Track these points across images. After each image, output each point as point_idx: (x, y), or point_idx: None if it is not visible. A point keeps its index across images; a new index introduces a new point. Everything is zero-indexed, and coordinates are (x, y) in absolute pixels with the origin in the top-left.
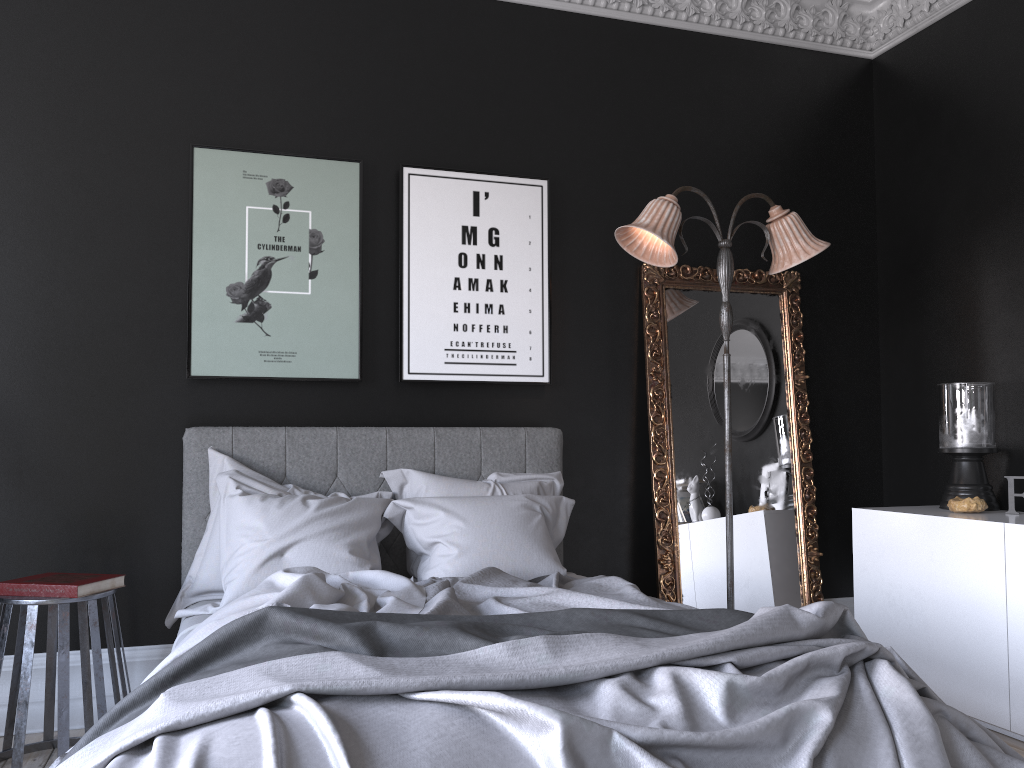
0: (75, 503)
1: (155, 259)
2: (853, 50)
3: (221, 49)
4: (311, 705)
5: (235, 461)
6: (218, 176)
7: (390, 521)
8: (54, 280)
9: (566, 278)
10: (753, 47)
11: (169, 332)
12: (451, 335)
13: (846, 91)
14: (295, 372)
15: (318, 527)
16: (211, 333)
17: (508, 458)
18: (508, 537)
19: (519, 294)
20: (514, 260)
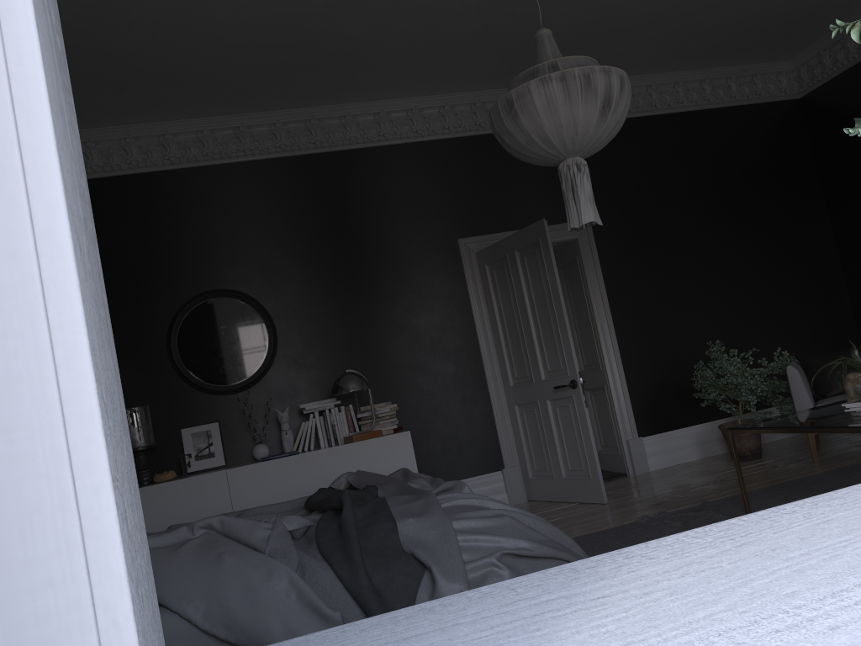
0: None
1: None
2: None
3: None
4: (451, 493)
5: None
6: None
7: None
8: None
9: None
10: None
11: None
12: None
13: None
14: None
15: None
16: None
17: None
18: None
19: None
20: None
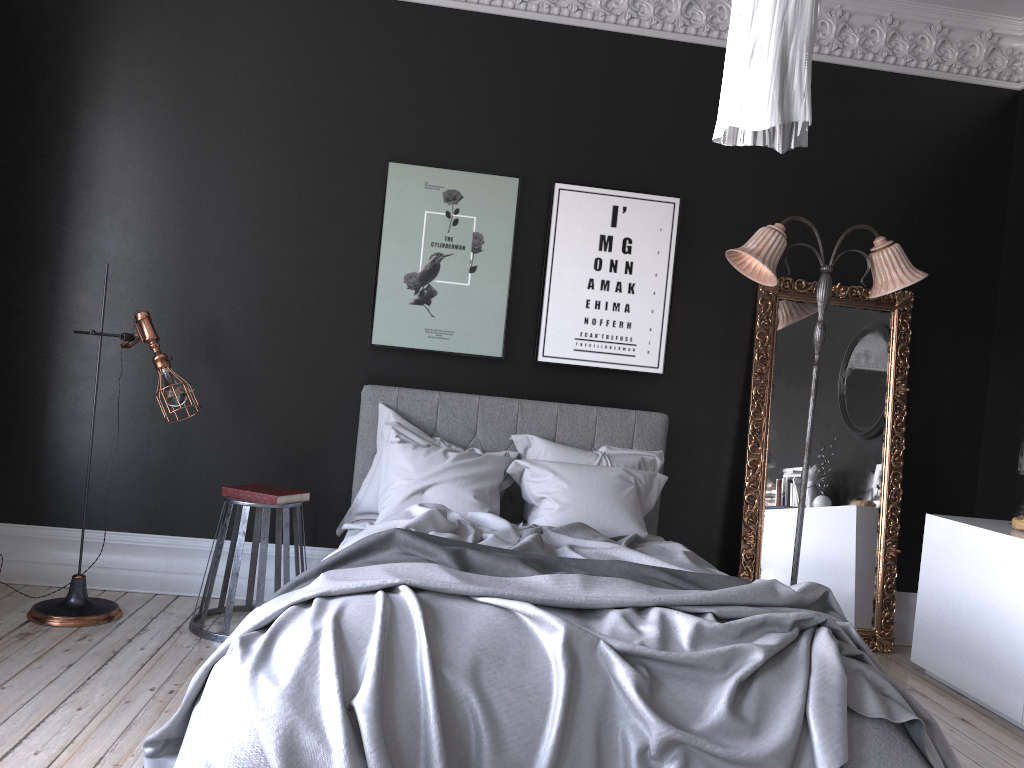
0: (280, 433)
1: (352, 250)
2: (998, 82)
3: (417, 81)
4: (409, 593)
5: (398, 415)
6: (405, 186)
7: (512, 476)
8: (278, 262)
9: (688, 284)
10: (894, 79)
11: (358, 308)
12: (581, 327)
13: (986, 121)
14: (451, 347)
15: (452, 474)
16: (389, 311)
17: (618, 435)
18: (601, 500)
19: (644, 296)
20: (643, 266)
